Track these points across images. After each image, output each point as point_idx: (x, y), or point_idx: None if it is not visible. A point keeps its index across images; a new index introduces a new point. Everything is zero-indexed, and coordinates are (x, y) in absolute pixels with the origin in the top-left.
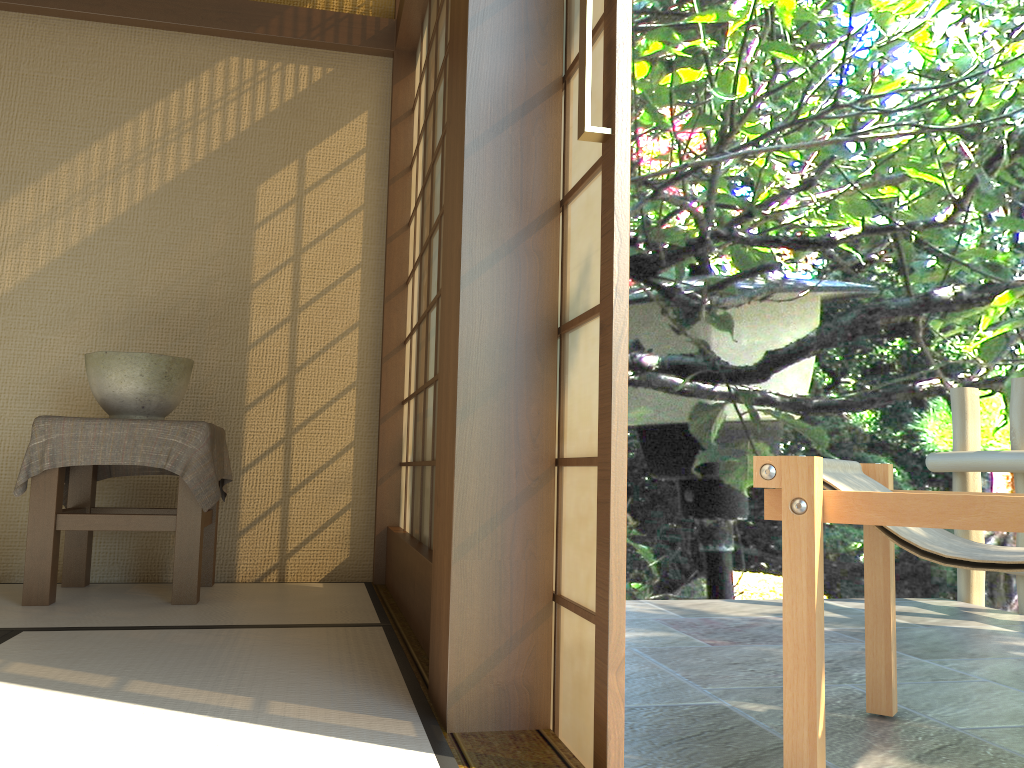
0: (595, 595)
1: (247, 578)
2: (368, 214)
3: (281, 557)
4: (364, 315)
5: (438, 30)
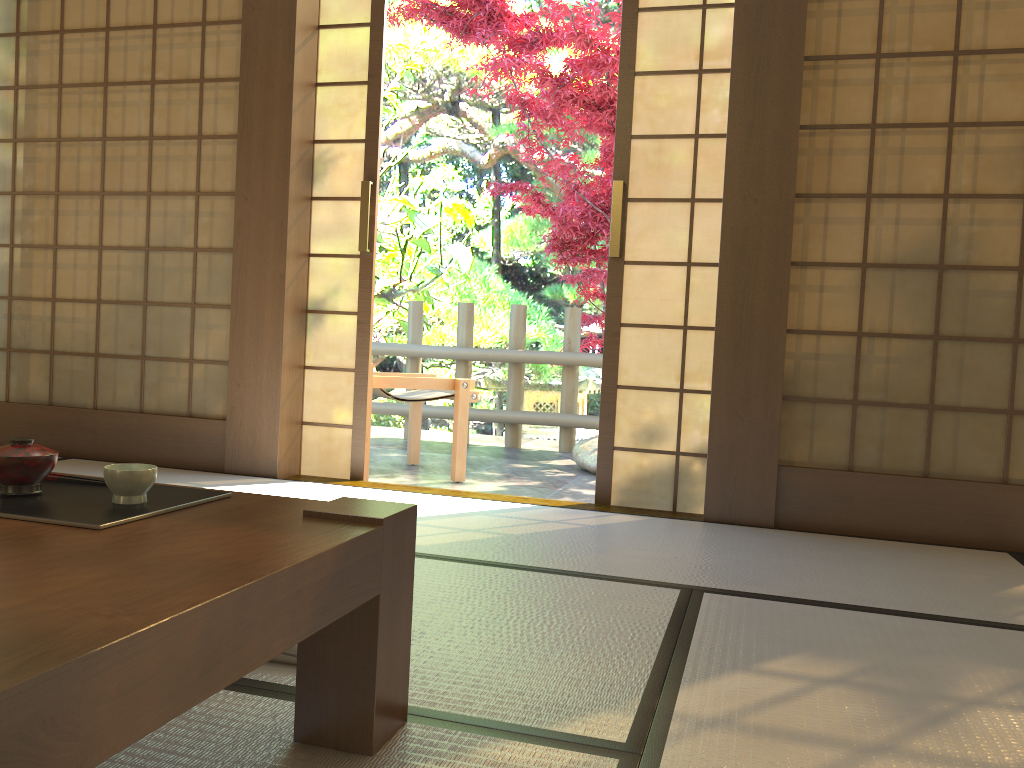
0: (346, 418)
1: None
2: None
3: None
4: None
5: (65, 41)
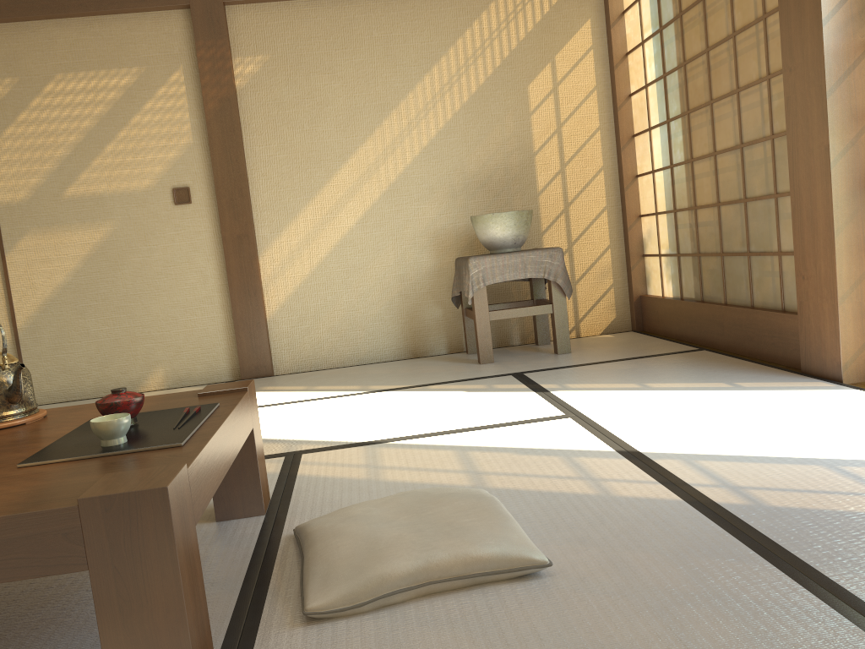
0: None
1: None
2: (599, 92)
3: (576, 322)
4: (605, 161)
5: None
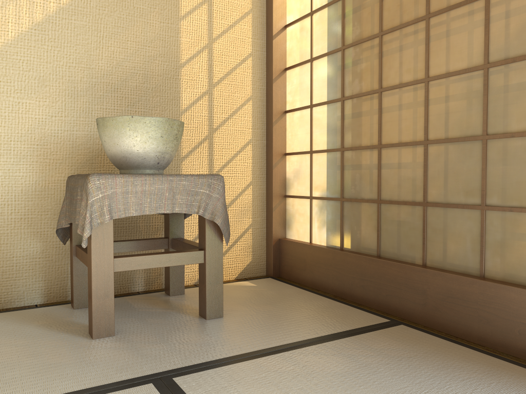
0: None
1: (189, 282)
2: (254, 16)
3: None
4: (254, 91)
5: None
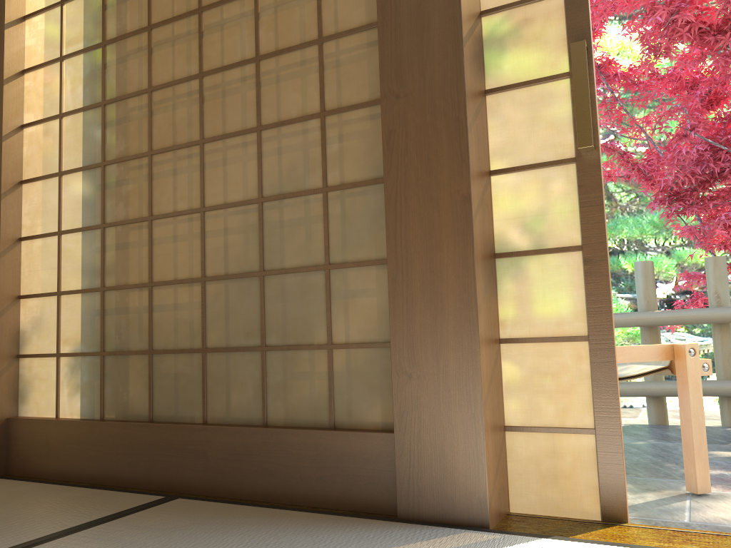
0: (580, 417)
1: None
2: None
3: None
4: None
5: None
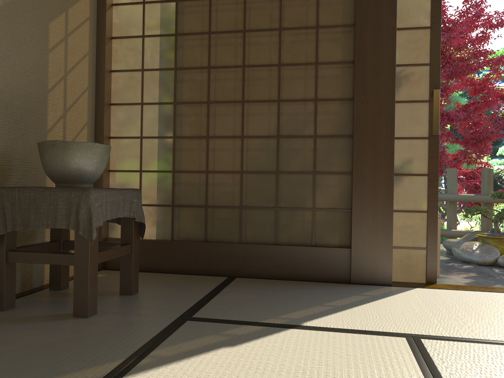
0: (421, 243)
1: (48, 281)
2: (90, 58)
3: None
4: (89, 118)
5: (213, 4)
